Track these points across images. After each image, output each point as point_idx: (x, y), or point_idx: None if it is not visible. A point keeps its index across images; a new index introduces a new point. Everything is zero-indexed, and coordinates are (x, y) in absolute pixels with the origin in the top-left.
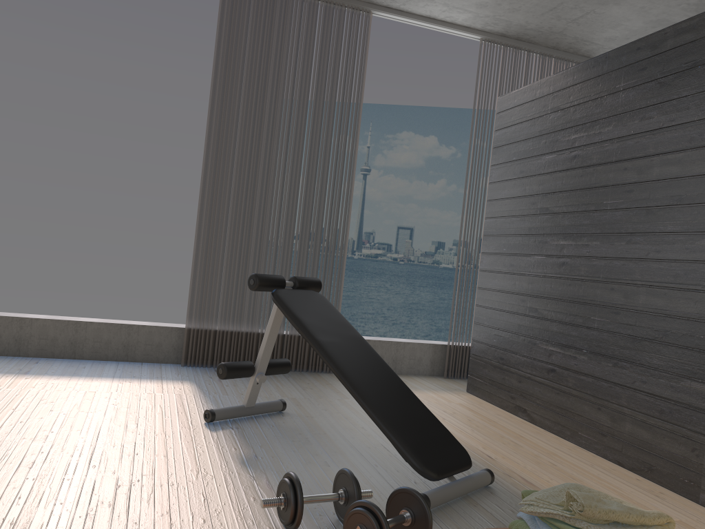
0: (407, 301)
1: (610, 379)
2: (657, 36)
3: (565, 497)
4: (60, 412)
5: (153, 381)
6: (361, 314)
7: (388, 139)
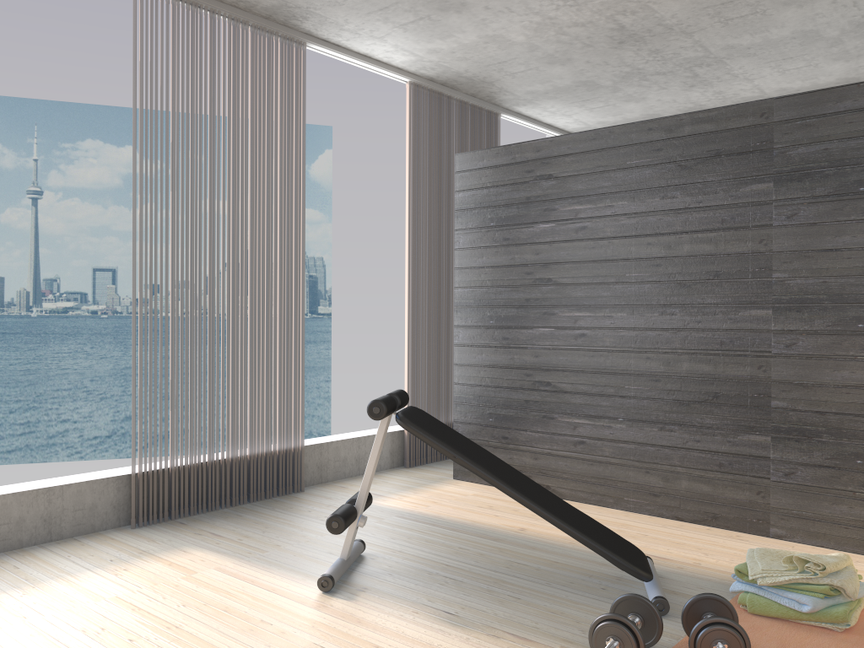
0: (118, 366)
1: (657, 443)
2: (672, 120)
3: (795, 562)
4: (146, 638)
5: (150, 560)
6: (51, 392)
7: (65, 149)
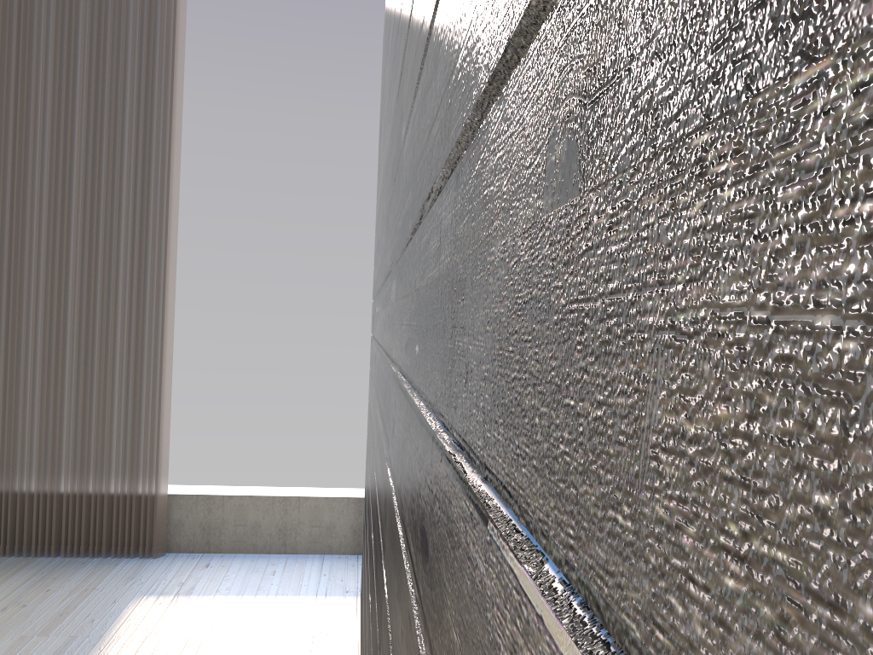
0: None
1: None
2: None
3: None
4: None
5: None
6: None
7: None
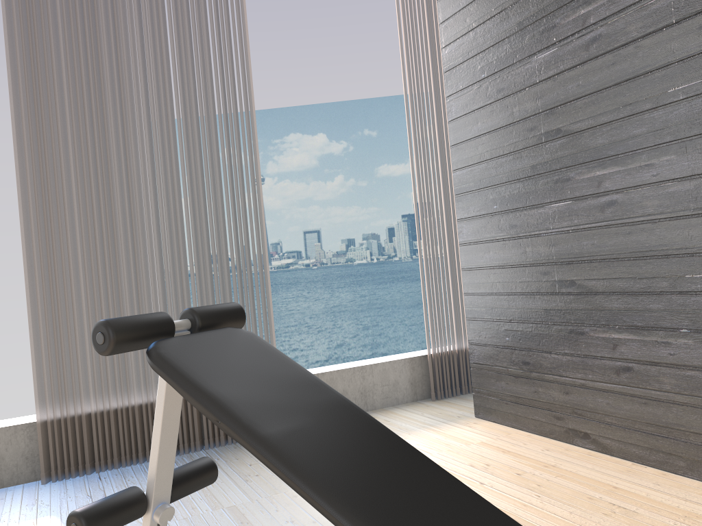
0: (328, 305)
1: None
2: None
3: None
4: None
5: None
6: (283, 328)
7: (276, 144)
